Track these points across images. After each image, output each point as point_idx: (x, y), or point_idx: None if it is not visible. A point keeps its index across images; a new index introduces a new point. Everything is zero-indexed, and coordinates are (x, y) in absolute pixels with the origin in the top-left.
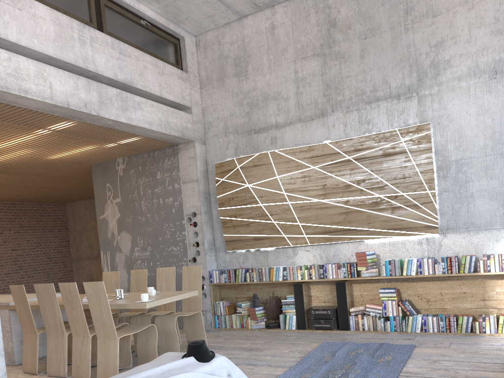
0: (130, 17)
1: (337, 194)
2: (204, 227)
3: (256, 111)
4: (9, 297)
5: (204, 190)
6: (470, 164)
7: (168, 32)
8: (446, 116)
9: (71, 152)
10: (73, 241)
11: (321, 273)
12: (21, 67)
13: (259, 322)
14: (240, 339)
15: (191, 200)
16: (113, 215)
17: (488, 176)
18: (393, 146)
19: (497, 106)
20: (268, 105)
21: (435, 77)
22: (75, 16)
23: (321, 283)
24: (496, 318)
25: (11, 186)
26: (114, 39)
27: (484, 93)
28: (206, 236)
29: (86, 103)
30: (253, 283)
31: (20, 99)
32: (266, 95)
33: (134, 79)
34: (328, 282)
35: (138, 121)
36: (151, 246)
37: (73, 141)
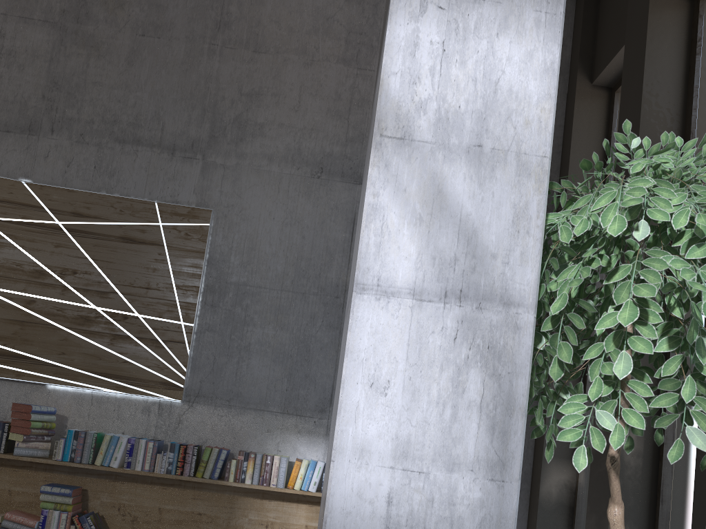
0: None
1: (15, 283)
2: None
3: None
4: None
5: None
6: (257, 297)
7: None
8: (239, 209)
9: None
10: None
11: None
12: None
13: None
14: None
15: None
16: None
17: (278, 323)
18: (142, 228)
19: (313, 220)
20: None
21: (238, 142)
22: None
23: None
24: None
25: None
26: None
27: (299, 193)
28: None
29: None
30: None
31: None
32: None
33: None
34: None
35: None
36: None
37: None
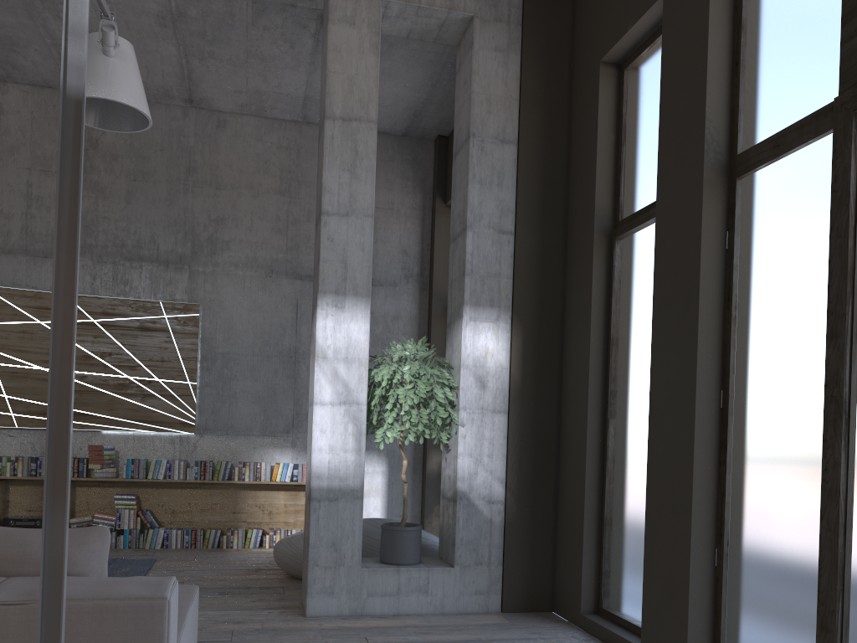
0: None
1: None
2: None
3: None
4: None
5: None
6: (237, 361)
7: None
8: (218, 302)
9: None
10: None
11: (32, 469)
12: None
13: None
14: None
15: None
16: None
17: (253, 377)
18: (153, 320)
19: (270, 306)
20: None
21: (212, 255)
22: None
23: (29, 484)
24: (245, 532)
25: None
26: None
27: (259, 288)
28: None
29: None
30: None
31: None
32: None
33: None
34: (39, 483)
35: None
36: None
37: None
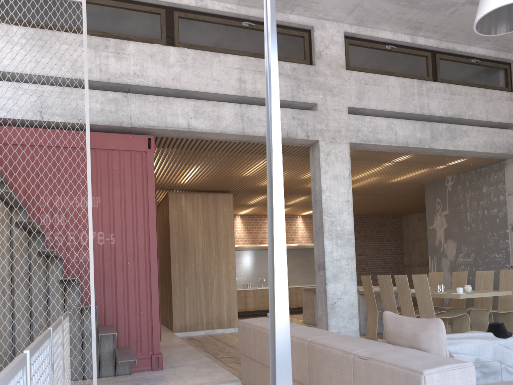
0: (461, 61)
1: None
2: None
3: None
4: (357, 287)
5: None
6: None
7: (498, 61)
8: None
9: (407, 176)
10: (406, 249)
11: None
12: (377, 125)
13: None
14: None
15: None
16: (441, 225)
17: None
18: None
19: None
20: None
21: None
22: (415, 76)
23: None
24: None
25: (361, 204)
26: (446, 84)
27: None
28: None
29: (420, 140)
30: None
31: (375, 146)
32: None
33: (462, 112)
34: None
35: (464, 146)
36: (474, 253)
37: (410, 168)
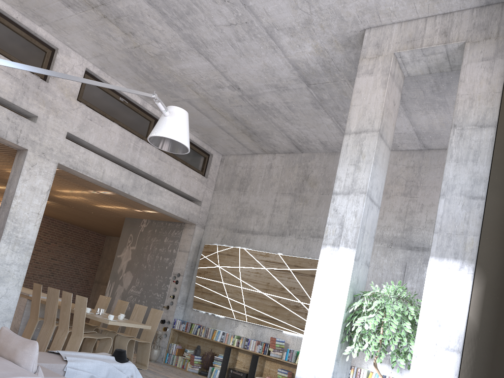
0: None
1: (274, 292)
2: (182, 286)
3: (243, 217)
4: (32, 291)
5: (192, 260)
6: None
7: (202, 149)
8: None
9: (111, 207)
10: (101, 266)
11: (245, 344)
12: (89, 158)
13: (194, 367)
14: (173, 373)
15: (180, 264)
16: (126, 257)
17: None
18: None
19: (387, 266)
20: (252, 216)
21: None
22: (136, 132)
23: (246, 353)
24: None
25: (68, 213)
26: (158, 149)
27: (381, 255)
28: (182, 293)
29: (123, 185)
30: (202, 338)
31: (82, 175)
32: (252, 209)
33: (163, 176)
34: (250, 353)
35: (156, 203)
36: (143, 288)
37: (113, 202)
